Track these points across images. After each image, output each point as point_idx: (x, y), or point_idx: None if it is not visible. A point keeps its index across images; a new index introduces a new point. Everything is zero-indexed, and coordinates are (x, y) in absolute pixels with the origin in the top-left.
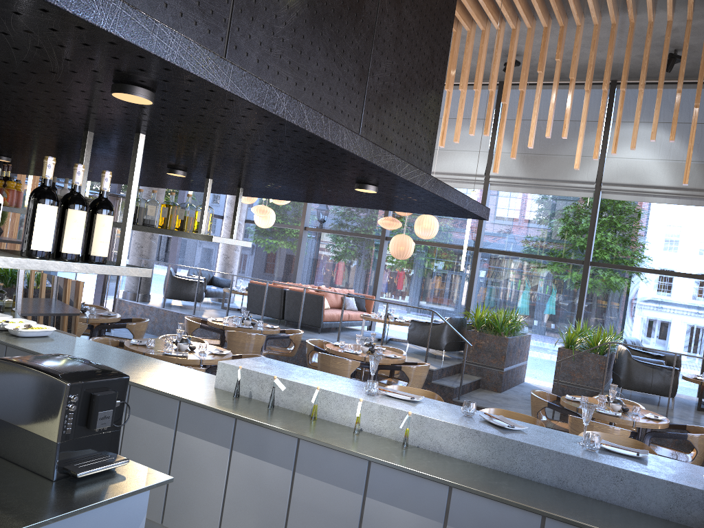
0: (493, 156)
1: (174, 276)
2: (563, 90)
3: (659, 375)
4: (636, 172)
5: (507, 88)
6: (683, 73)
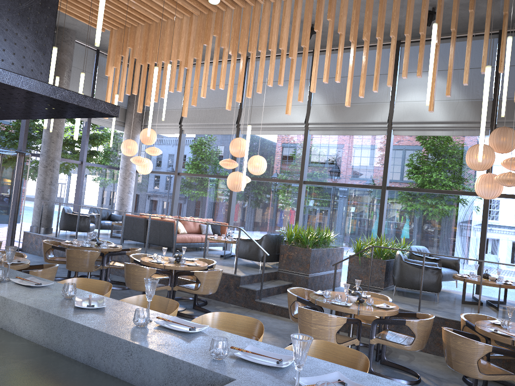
0: (310, 108)
1: (71, 213)
2: (360, 52)
3: (425, 274)
4: (419, 111)
5: (292, 46)
6: (424, 19)
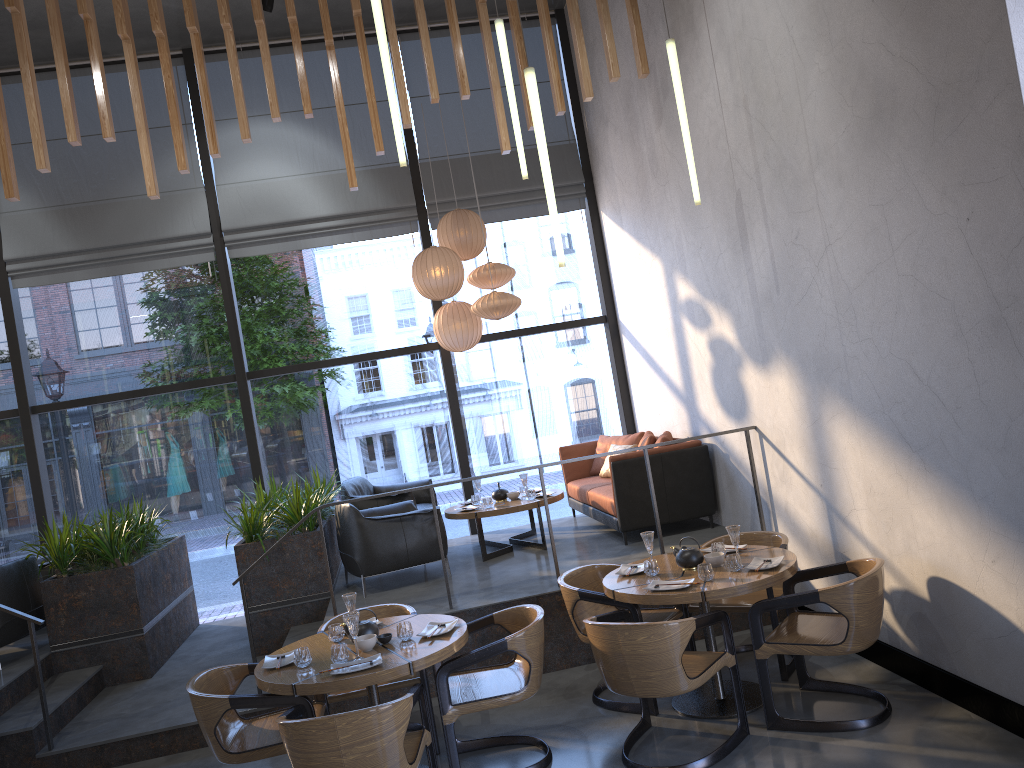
0: None
1: None
2: None
3: (415, 530)
4: (274, 201)
5: None
6: None
